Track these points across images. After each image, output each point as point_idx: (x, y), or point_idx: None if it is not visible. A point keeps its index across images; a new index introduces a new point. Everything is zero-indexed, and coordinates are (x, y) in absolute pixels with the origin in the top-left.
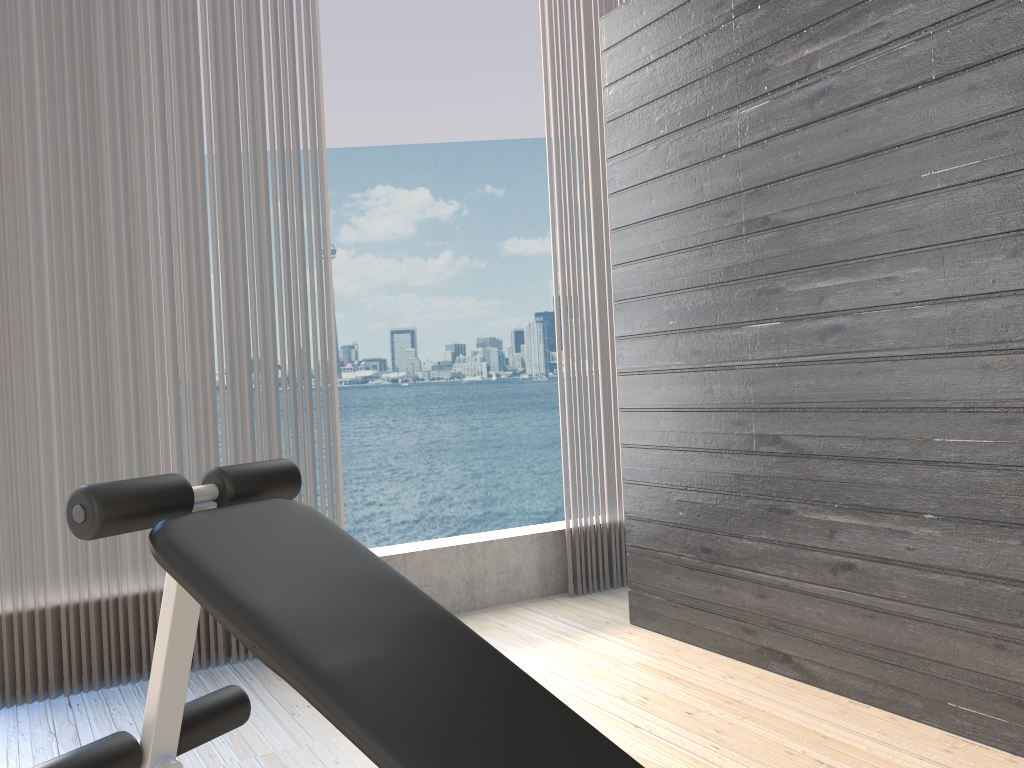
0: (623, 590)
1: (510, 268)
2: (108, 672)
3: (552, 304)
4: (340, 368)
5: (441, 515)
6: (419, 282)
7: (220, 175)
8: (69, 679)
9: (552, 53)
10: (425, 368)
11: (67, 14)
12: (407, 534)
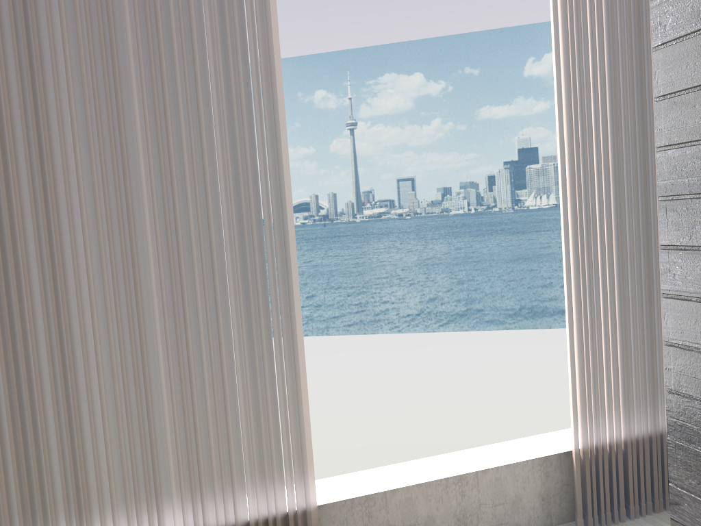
0: (643, 525)
1: (484, 129)
2: None
3: (516, 155)
4: (362, 207)
5: (435, 310)
6: (417, 143)
7: (144, 61)
8: None
9: None
10: (422, 205)
11: None
12: (411, 323)
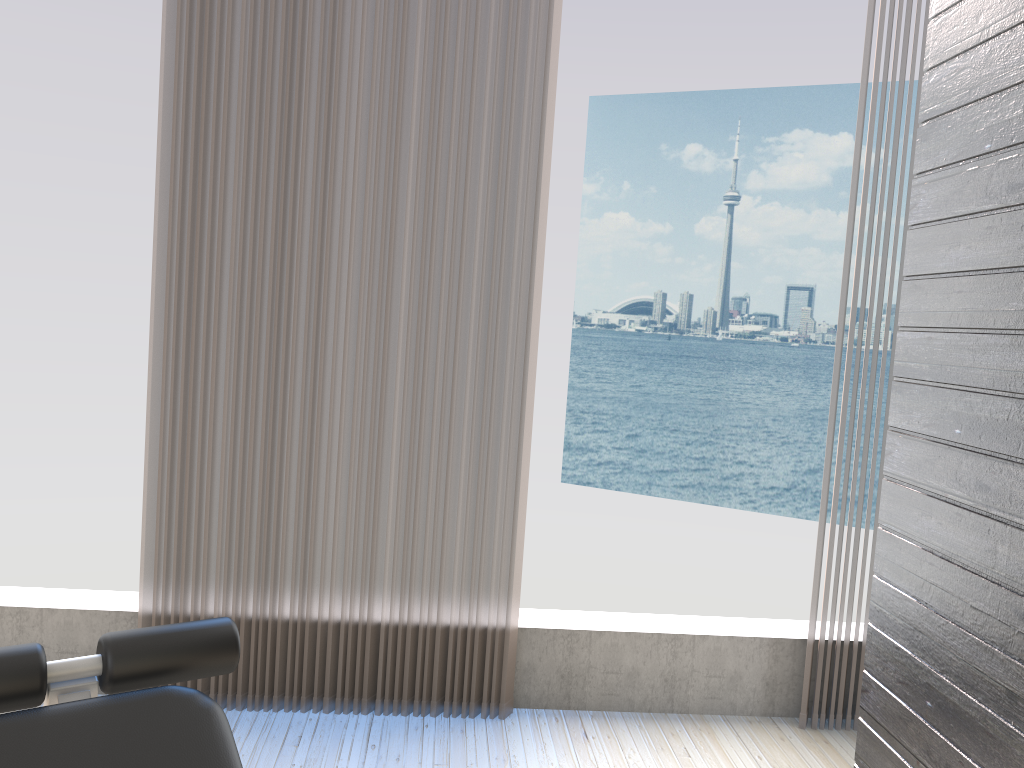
0: None
1: None
2: (251, 695)
3: None
4: (728, 320)
5: (814, 488)
6: (826, 236)
7: (420, 180)
8: (215, 693)
9: (881, 15)
10: (819, 330)
11: (278, 3)
12: (774, 501)
